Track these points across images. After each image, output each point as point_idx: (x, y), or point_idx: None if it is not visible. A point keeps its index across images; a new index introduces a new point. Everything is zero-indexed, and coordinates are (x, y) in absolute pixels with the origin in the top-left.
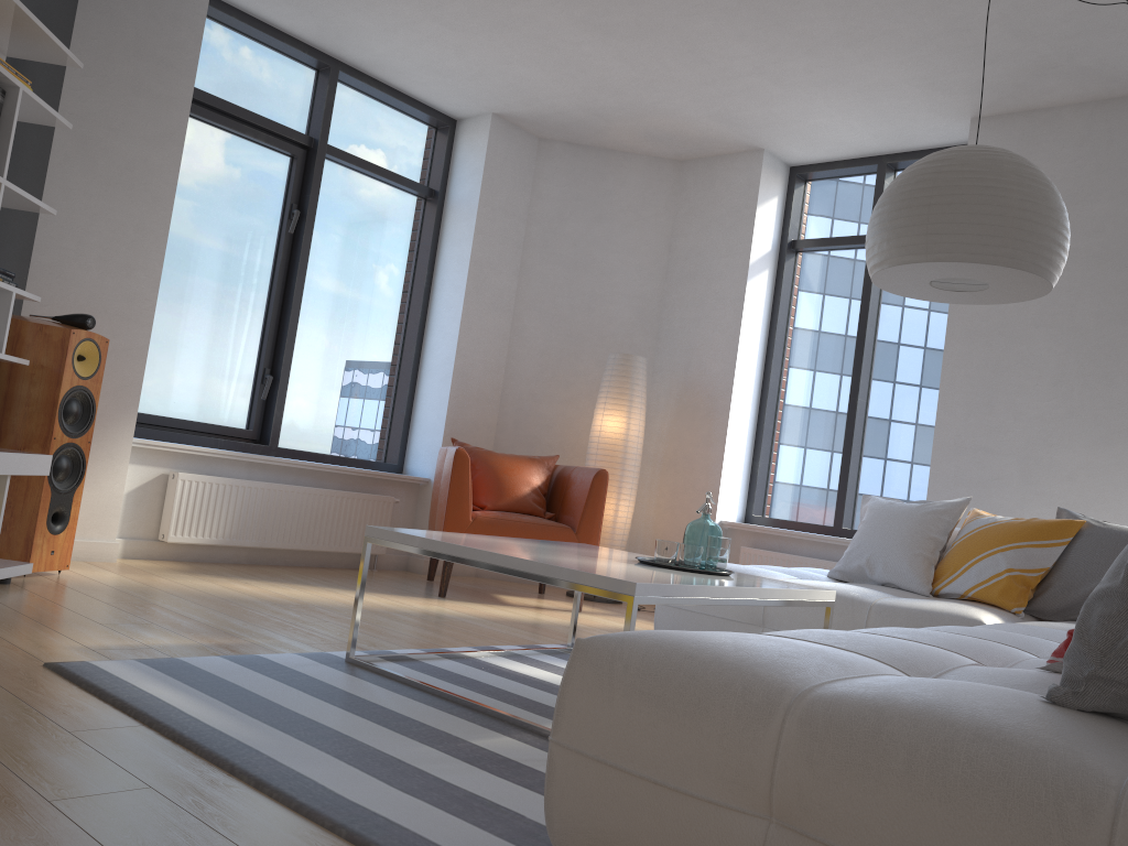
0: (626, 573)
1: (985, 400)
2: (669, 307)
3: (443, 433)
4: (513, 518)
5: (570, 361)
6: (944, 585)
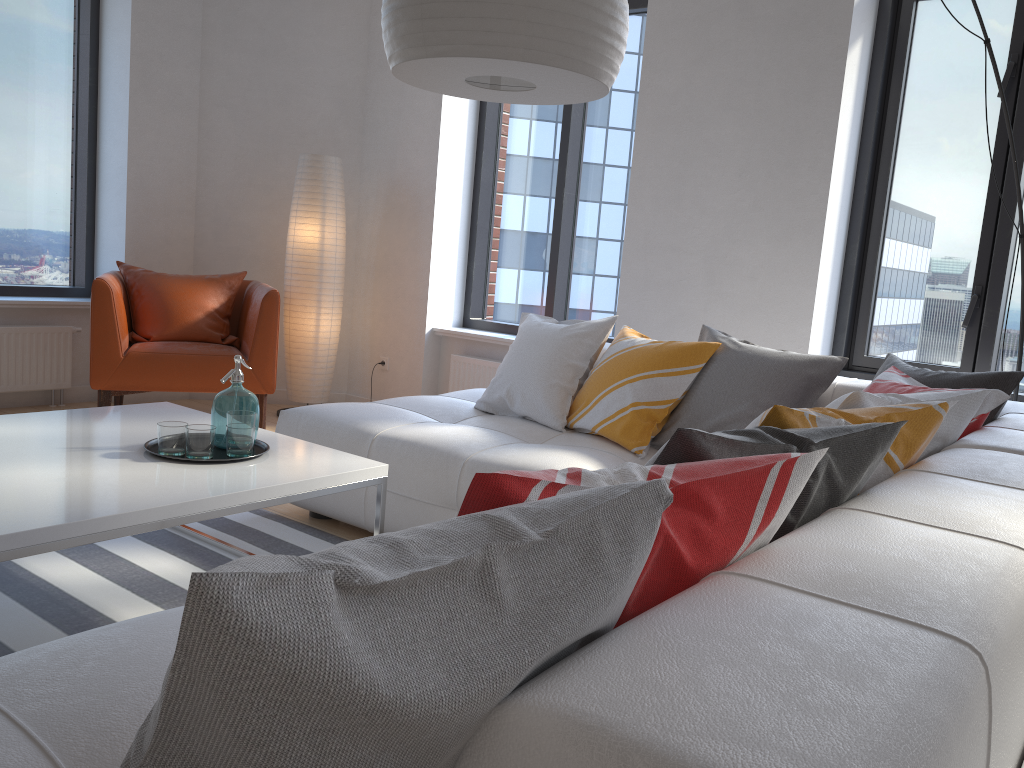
0: (23, 503)
1: (673, 194)
2: (372, 97)
3: (124, 252)
4: (175, 350)
5: (268, 163)
6: (578, 419)
